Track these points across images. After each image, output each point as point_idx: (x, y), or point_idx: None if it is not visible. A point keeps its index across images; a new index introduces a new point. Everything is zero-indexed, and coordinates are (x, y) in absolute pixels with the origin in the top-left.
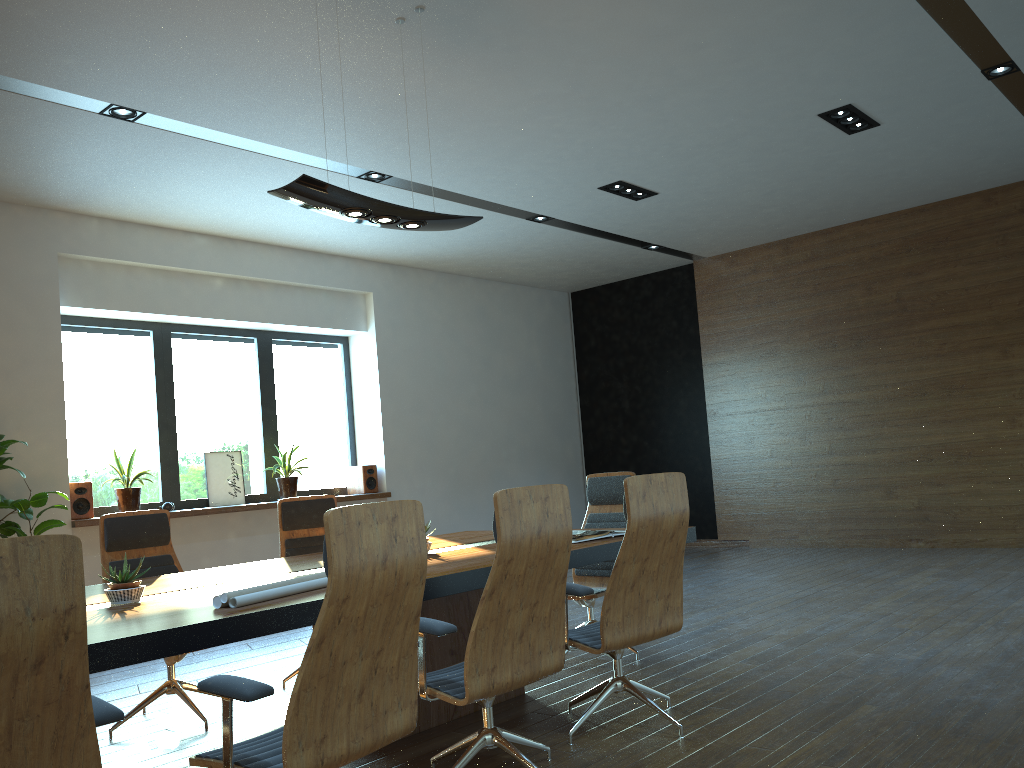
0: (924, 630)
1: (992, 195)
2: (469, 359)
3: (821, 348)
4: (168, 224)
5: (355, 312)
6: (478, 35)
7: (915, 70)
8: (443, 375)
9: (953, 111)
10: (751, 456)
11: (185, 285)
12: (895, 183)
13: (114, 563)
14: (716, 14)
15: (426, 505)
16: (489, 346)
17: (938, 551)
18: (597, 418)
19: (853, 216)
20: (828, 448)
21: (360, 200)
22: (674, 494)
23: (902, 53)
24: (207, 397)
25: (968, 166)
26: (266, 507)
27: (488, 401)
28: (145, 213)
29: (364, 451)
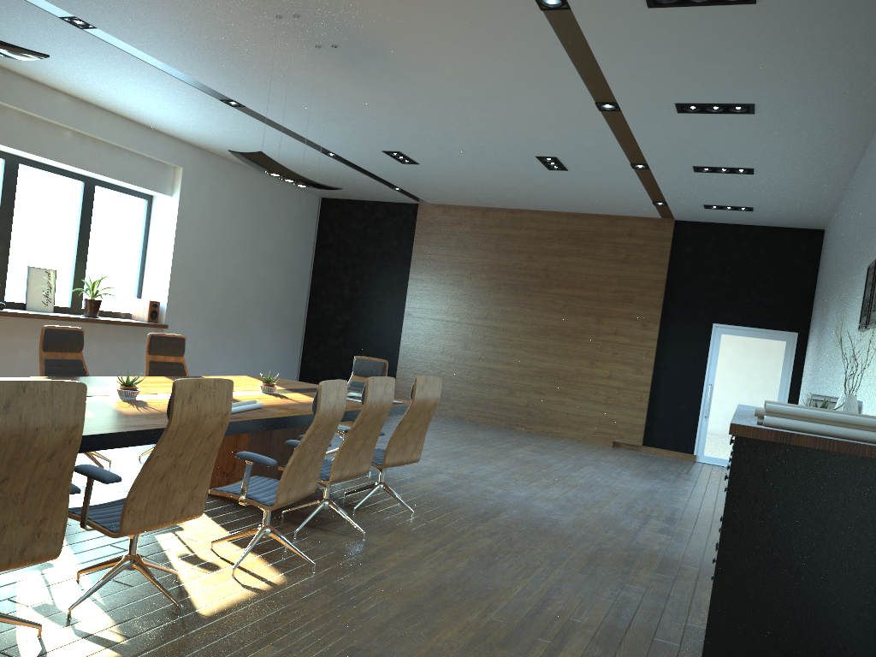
0: (527, 481)
1: (615, 220)
2: (241, 234)
3: (491, 288)
4: (43, 81)
5: (166, 180)
6: (361, 66)
7: (597, 153)
8: (221, 242)
9: (609, 176)
10: (428, 350)
11: (43, 131)
12: (564, 198)
13: (48, 360)
14: (503, 100)
15: (190, 339)
16: (257, 227)
17: (532, 435)
18: (322, 297)
19: (532, 207)
20: (480, 355)
21: (284, 170)
22: (435, 388)
23: (593, 145)
24: (38, 222)
25: (607, 202)
26: (77, 320)
27: (248, 268)
28: (31, 71)
29: (150, 288)
